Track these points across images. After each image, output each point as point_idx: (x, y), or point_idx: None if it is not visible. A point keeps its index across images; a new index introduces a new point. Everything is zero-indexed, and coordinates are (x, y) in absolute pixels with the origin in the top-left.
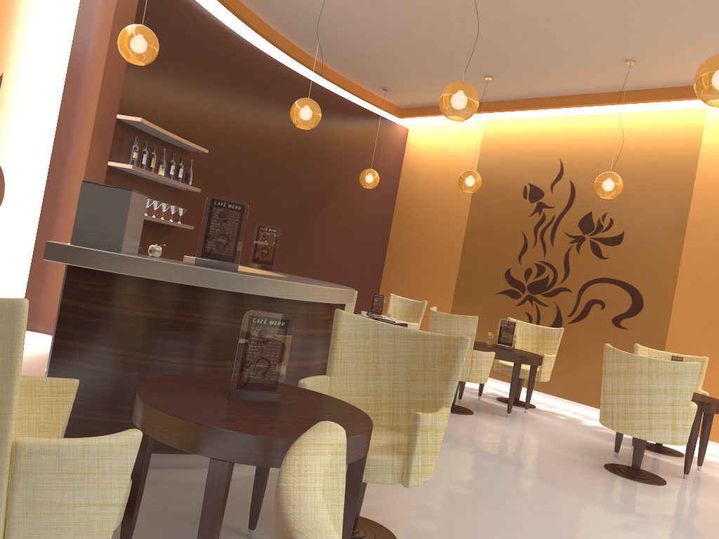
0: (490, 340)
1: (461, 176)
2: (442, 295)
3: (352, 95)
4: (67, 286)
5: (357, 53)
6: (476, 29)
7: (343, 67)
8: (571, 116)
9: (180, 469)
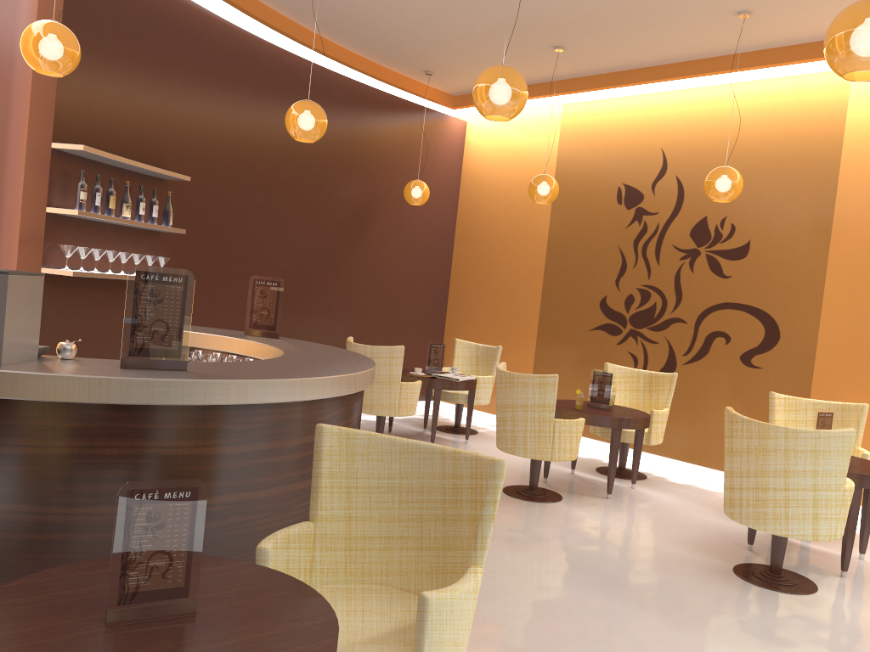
0: (579, 400)
1: (532, 183)
2: (523, 334)
3: (387, 84)
4: None
5: (383, 30)
6: None
7: (369, 49)
8: (673, 91)
9: None
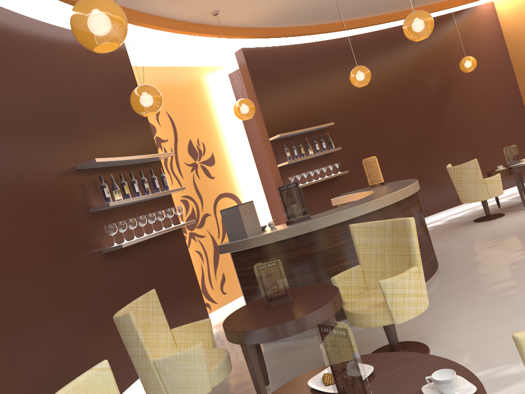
0: None
1: None
2: None
3: None
4: (235, 262)
5: None
6: None
7: (403, 6)
8: None
9: None
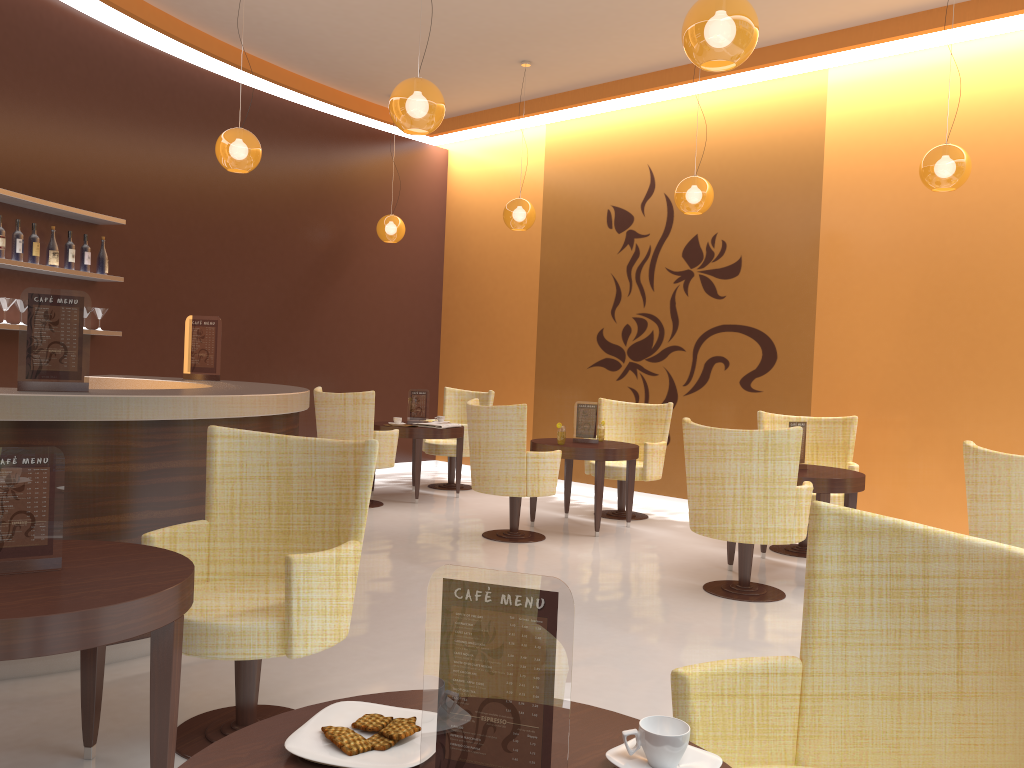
0: (561, 434)
1: (505, 209)
2: (520, 379)
3: (352, 112)
4: None
5: (335, 52)
6: None
7: (325, 75)
8: (655, 103)
9: (33, 678)
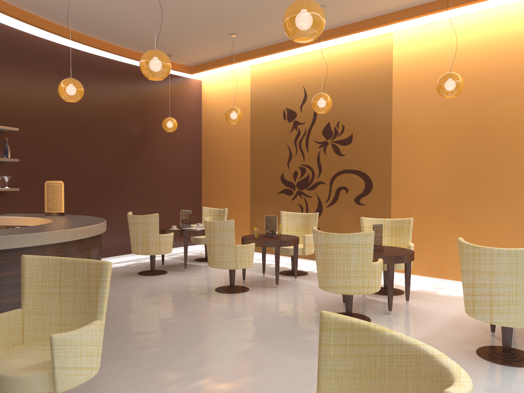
0: (256, 233)
1: (226, 113)
2: (243, 200)
3: None
4: None
5: (132, 33)
6: (201, 2)
7: (129, 44)
8: (305, 52)
9: None
